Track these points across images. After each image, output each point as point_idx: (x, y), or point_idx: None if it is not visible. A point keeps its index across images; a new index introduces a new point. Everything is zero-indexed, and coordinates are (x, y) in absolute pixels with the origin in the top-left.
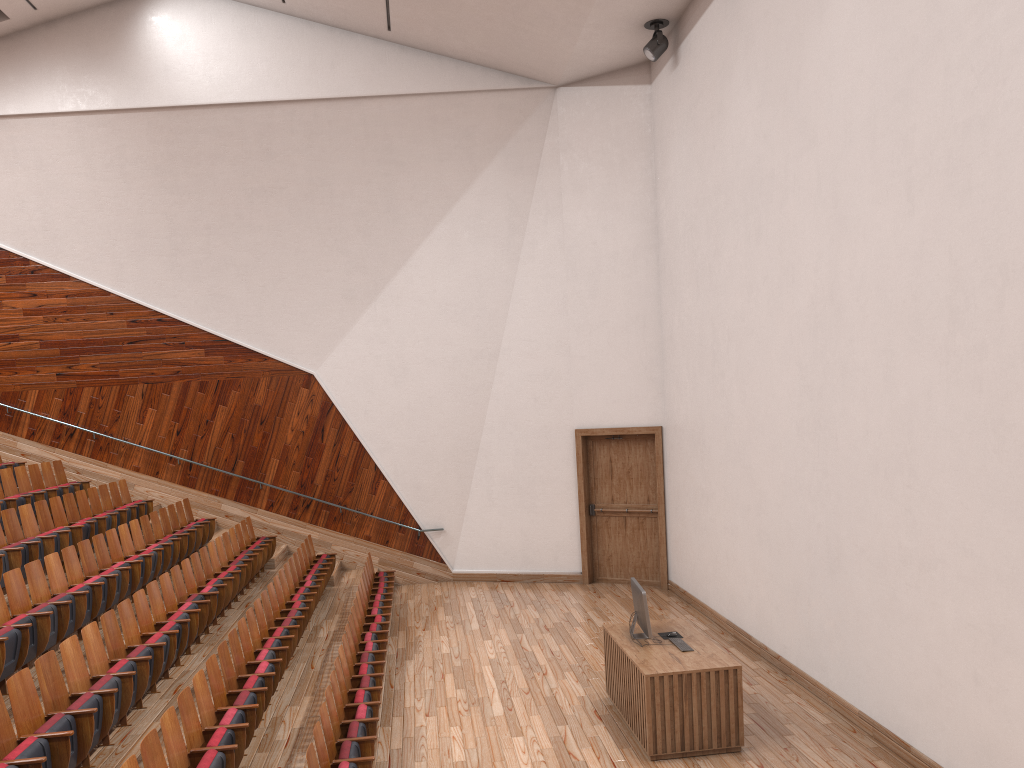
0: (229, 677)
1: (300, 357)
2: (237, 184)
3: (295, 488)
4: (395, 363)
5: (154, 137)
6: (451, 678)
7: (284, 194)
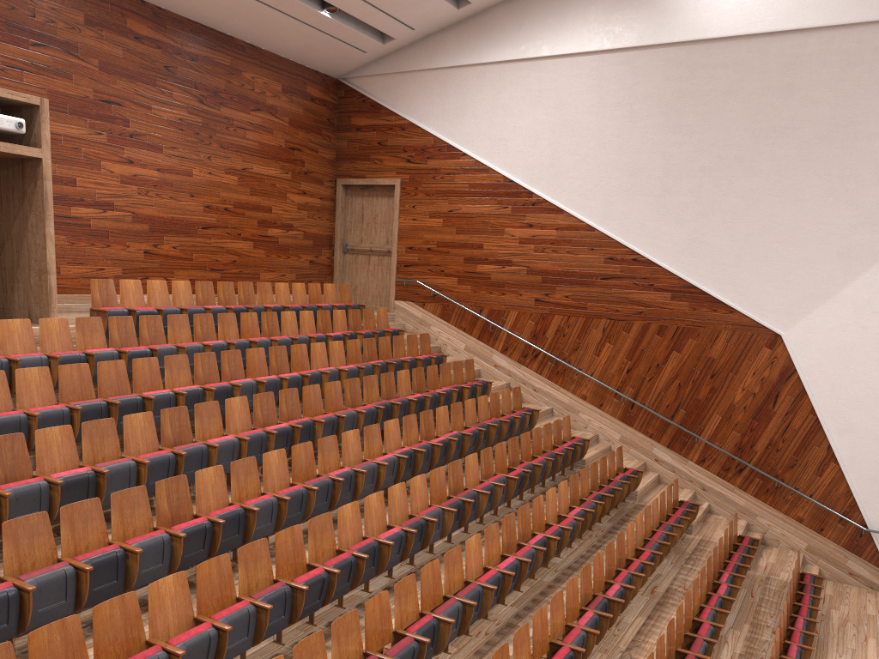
0: None
1: (770, 315)
2: (745, 124)
3: (731, 449)
4: None
5: (668, 74)
6: None
7: (796, 135)
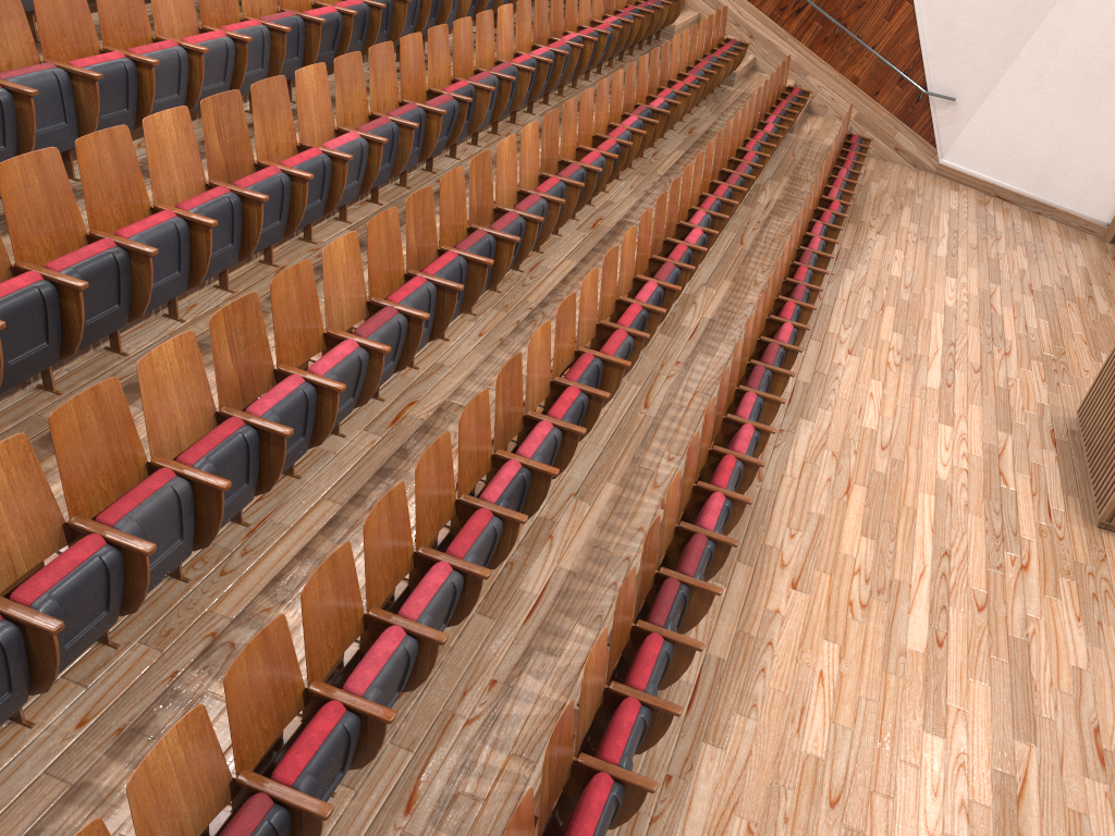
0: (656, 237)
1: None
2: None
3: None
4: None
5: None
6: (891, 314)
7: None
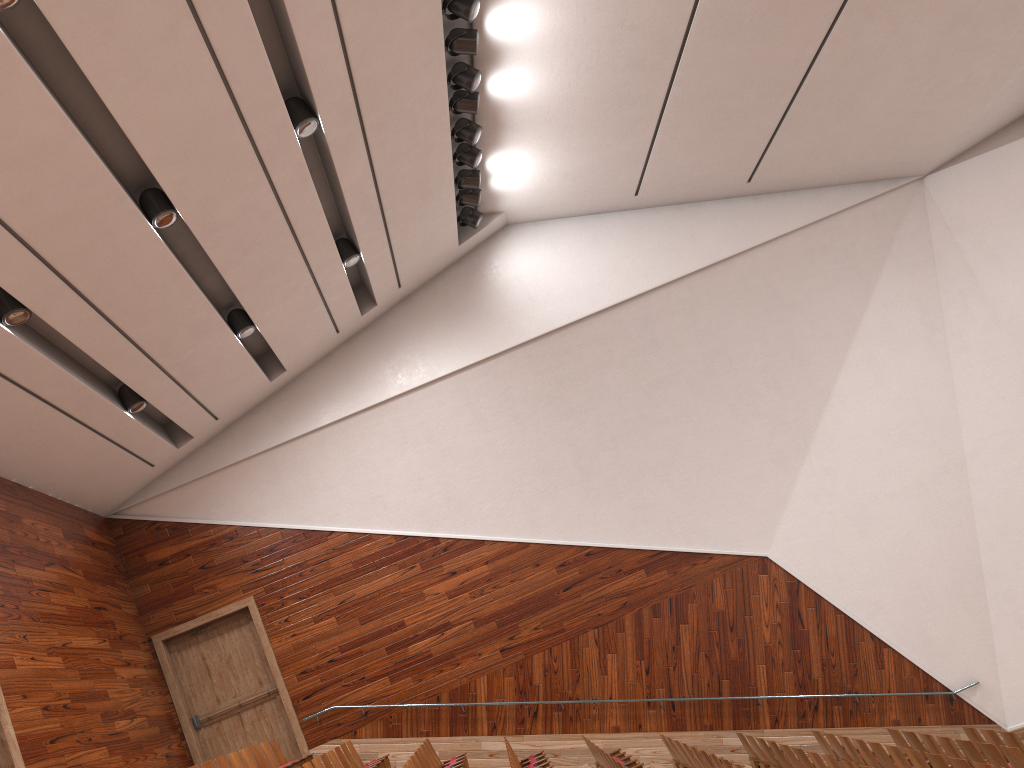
0: None
1: (746, 542)
2: (631, 385)
3: (794, 691)
4: (853, 512)
5: (537, 368)
6: None
7: (682, 378)
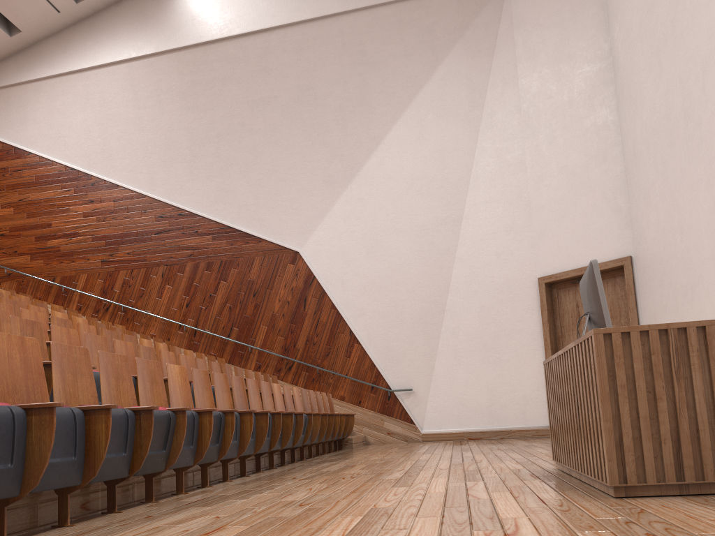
0: None
1: (288, 238)
2: (241, 98)
3: (279, 352)
4: (368, 236)
5: (182, 70)
6: (361, 466)
7: (277, 101)
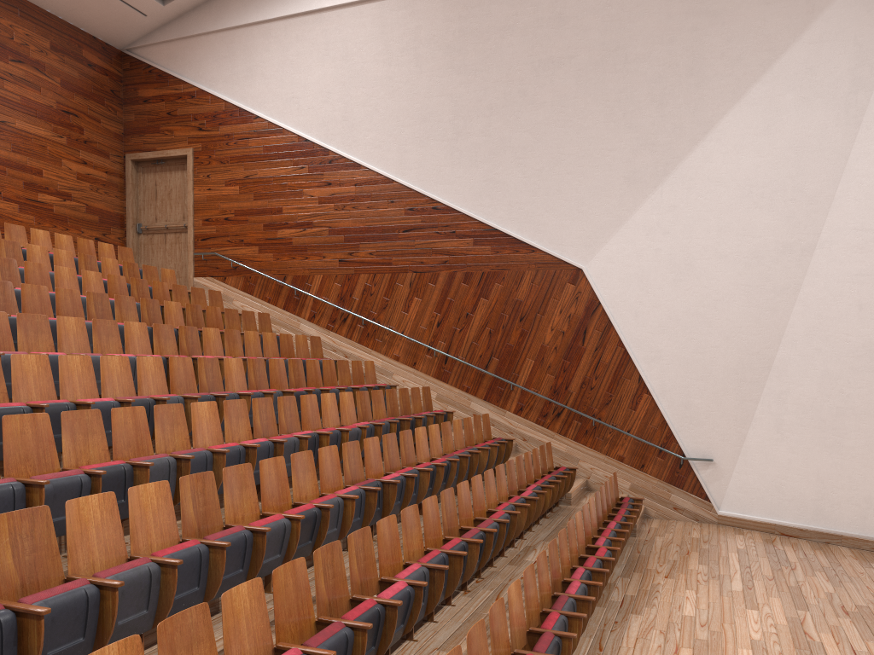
0: (334, 595)
1: (570, 249)
2: (524, 57)
3: (547, 393)
4: (677, 258)
5: (448, 14)
6: None
7: (572, 64)
